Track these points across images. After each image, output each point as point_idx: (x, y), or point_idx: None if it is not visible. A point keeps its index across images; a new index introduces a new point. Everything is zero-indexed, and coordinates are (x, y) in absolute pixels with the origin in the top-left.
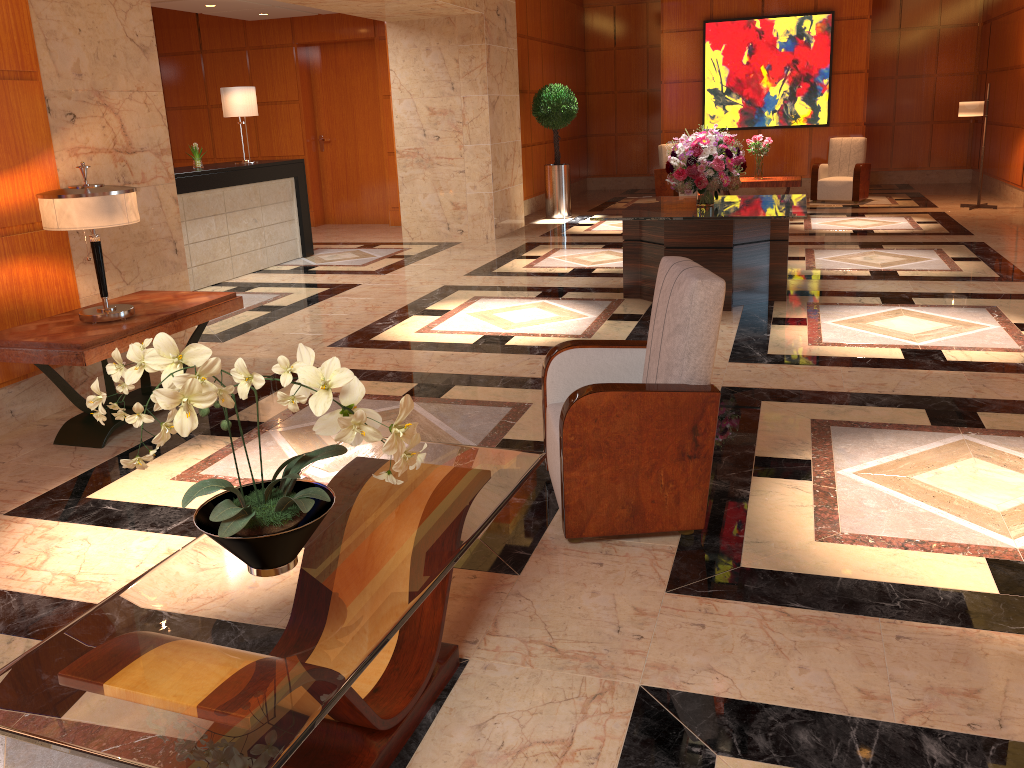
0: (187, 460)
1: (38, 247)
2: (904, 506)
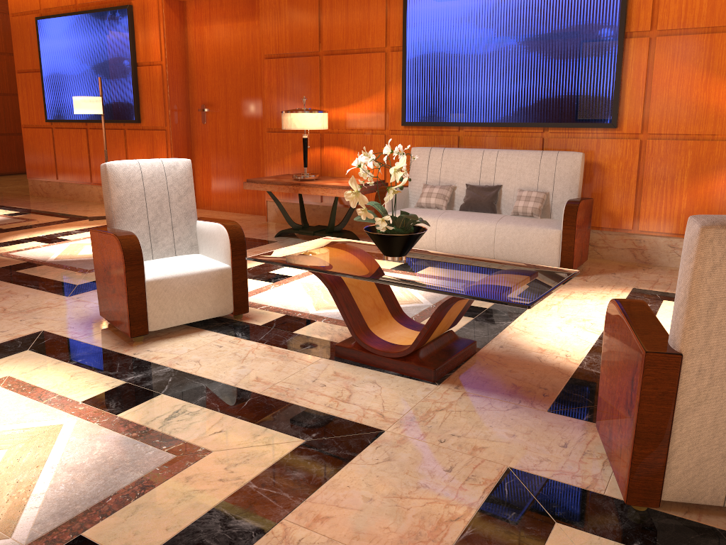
0: None
1: None
2: None
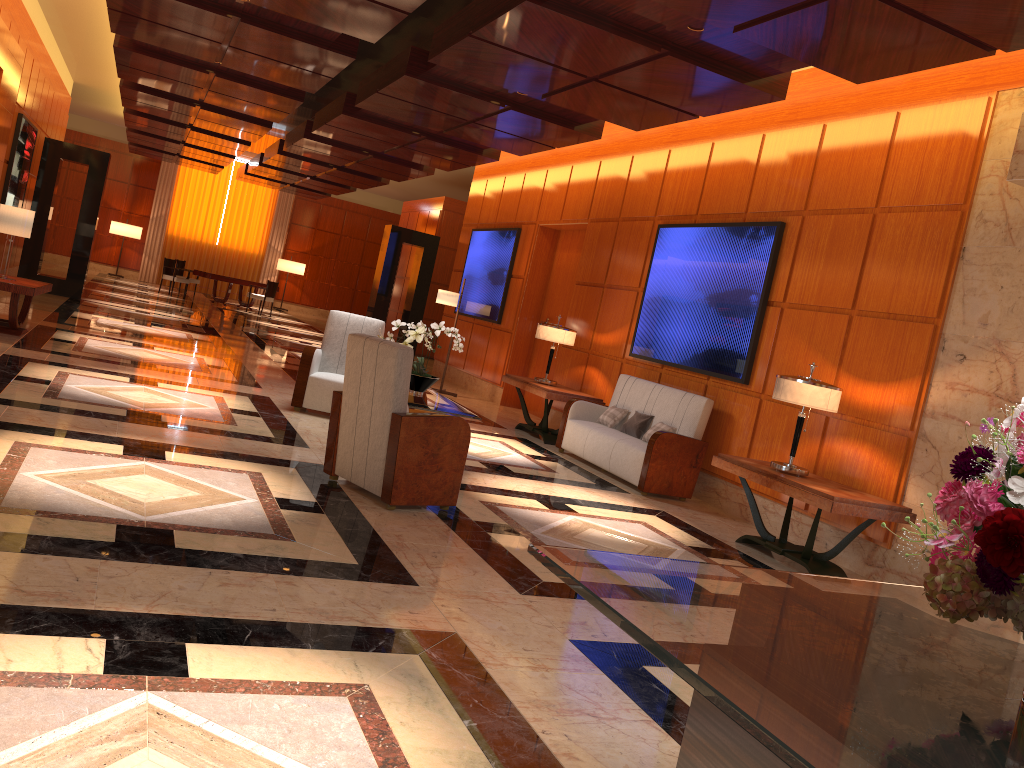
0: (668, 531)
1: (881, 443)
2: (208, 480)
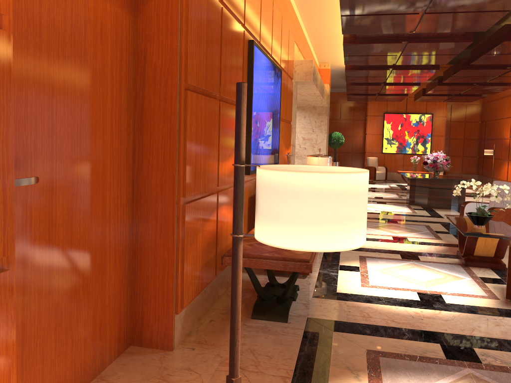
0: None
1: None
2: None
